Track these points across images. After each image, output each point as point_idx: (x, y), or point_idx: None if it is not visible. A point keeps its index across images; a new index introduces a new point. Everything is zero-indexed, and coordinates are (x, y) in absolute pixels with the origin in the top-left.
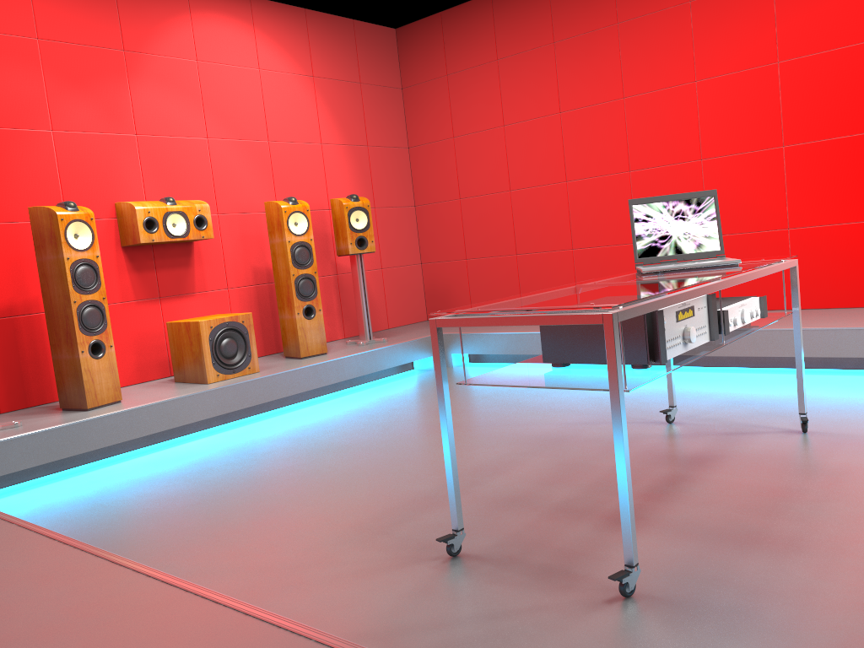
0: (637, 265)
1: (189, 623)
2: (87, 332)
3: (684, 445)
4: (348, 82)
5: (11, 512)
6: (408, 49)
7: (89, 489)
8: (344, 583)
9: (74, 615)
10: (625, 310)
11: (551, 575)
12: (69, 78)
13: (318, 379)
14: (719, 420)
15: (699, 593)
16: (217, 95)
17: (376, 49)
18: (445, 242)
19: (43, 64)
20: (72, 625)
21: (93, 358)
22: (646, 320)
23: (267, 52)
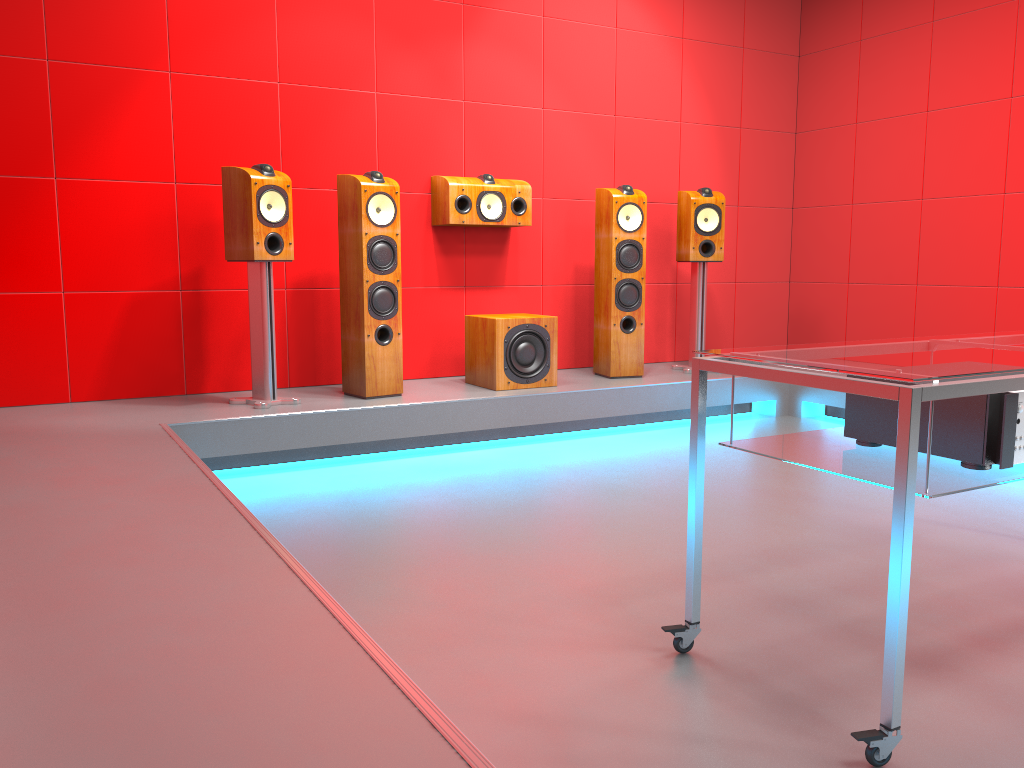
0: None
1: (315, 652)
2: (375, 316)
3: None
4: (726, 46)
5: (268, 490)
6: (815, 5)
7: (346, 482)
8: (543, 650)
9: (223, 613)
10: (938, 386)
11: (789, 708)
12: (401, 35)
13: (623, 405)
14: None
15: None
16: (561, 58)
17: (772, 4)
18: (824, 258)
19: (376, 18)
20: (215, 623)
21: (378, 344)
22: (989, 404)
23: (628, 7)
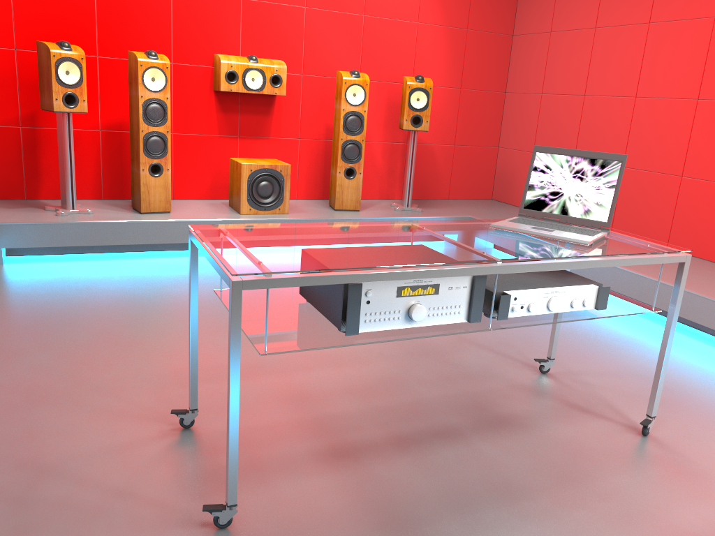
0: (520, 215)
1: None
2: (149, 156)
3: (514, 402)
4: None
5: (45, 275)
6: None
7: (102, 273)
8: (96, 416)
9: None
10: (260, 279)
11: (211, 478)
12: None
13: None
14: (590, 388)
15: None
16: None
17: None
18: (521, 132)
19: None
20: None
21: (151, 176)
22: (345, 288)
23: None
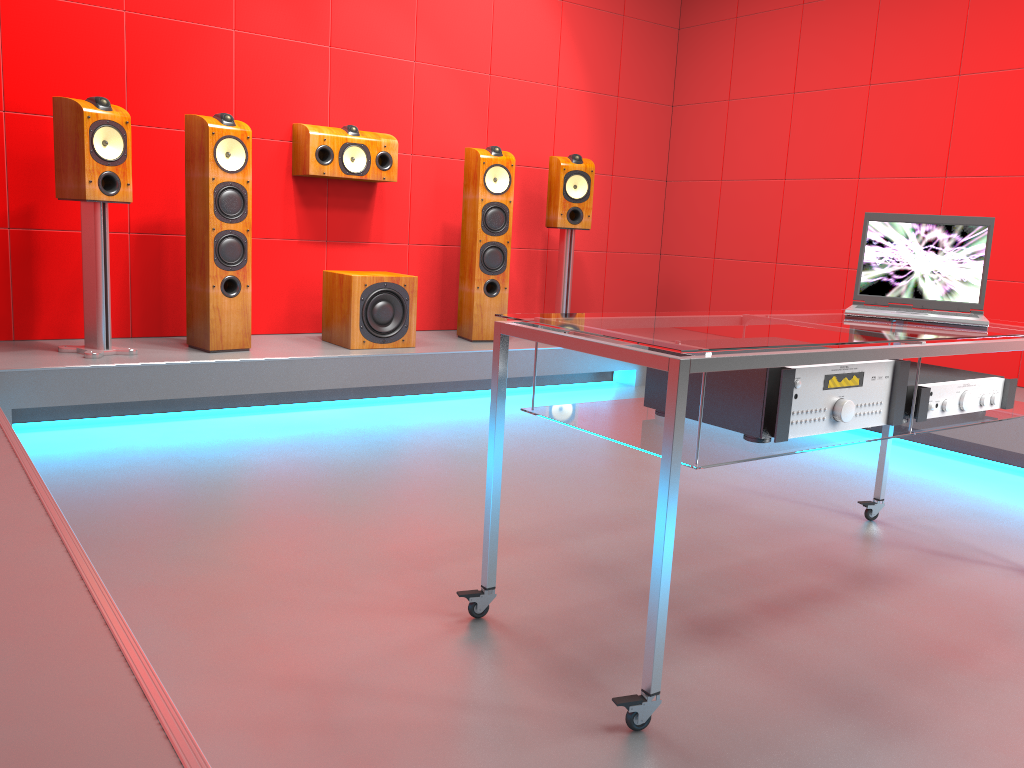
0: (855, 303)
1: (45, 616)
2: (222, 266)
3: (865, 554)
4: (607, 12)
5: (91, 444)
6: None
7: (178, 438)
8: (336, 614)
9: None
10: (708, 358)
11: (568, 673)
12: None
13: (481, 369)
14: (938, 532)
15: (728, 753)
16: (435, 11)
17: None
18: (694, 232)
19: None
20: None
21: (224, 295)
22: (769, 378)
23: None
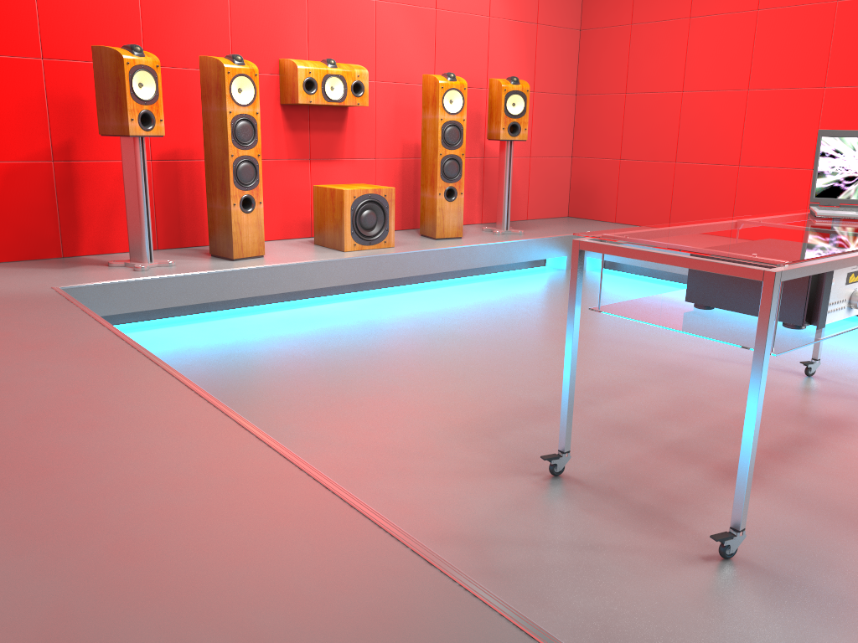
0: (812, 205)
1: (299, 503)
2: (240, 187)
3: (820, 405)
4: None
5: (159, 345)
6: None
7: (226, 336)
8: (445, 480)
9: (201, 471)
10: (791, 269)
11: (650, 517)
12: None
13: (449, 263)
14: None
15: (803, 572)
16: None
17: None
18: (601, 138)
19: None
20: (198, 481)
21: (243, 212)
22: (811, 279)
23: None
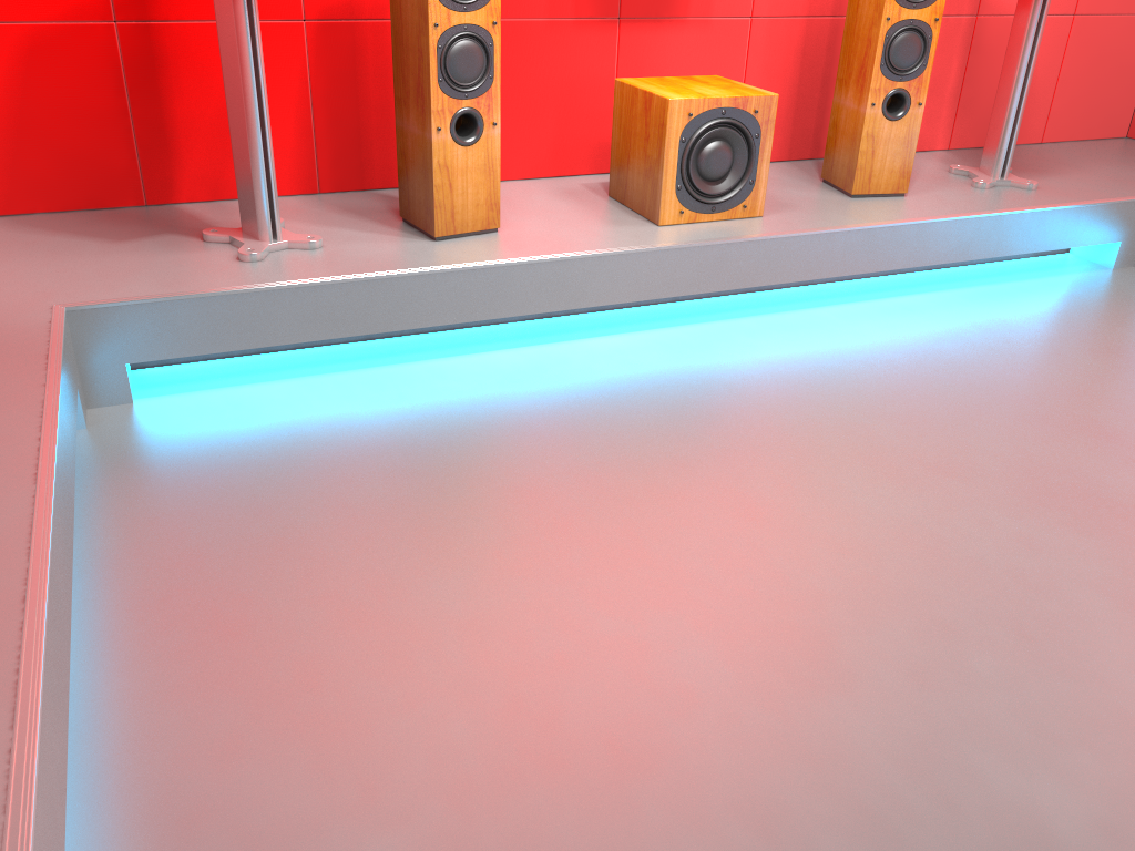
0: None
1: None
2: (452, 92)
3: None
4: None
5: (247, 438)
6: None
7: (385, 422)
8: None
9: None
10: None
11: None
12: None
13: (871, 257)
14: None
15: None
16: None
17: None
18: None
19: None
20: None
21: (456, 143)
22: None
23: None
